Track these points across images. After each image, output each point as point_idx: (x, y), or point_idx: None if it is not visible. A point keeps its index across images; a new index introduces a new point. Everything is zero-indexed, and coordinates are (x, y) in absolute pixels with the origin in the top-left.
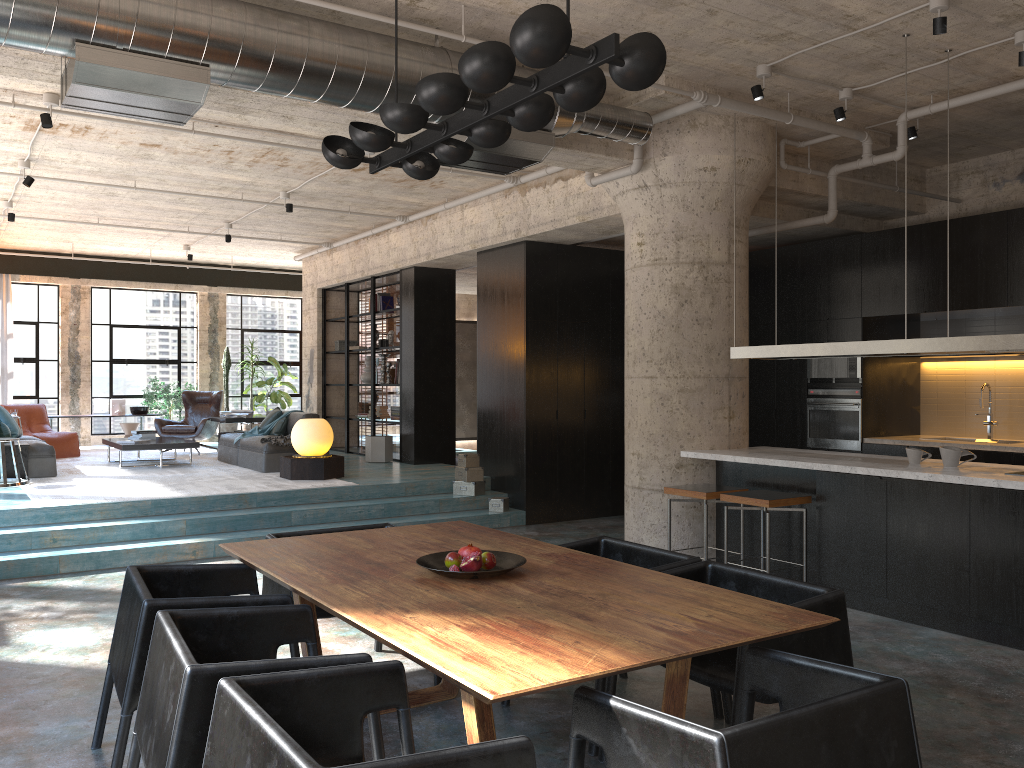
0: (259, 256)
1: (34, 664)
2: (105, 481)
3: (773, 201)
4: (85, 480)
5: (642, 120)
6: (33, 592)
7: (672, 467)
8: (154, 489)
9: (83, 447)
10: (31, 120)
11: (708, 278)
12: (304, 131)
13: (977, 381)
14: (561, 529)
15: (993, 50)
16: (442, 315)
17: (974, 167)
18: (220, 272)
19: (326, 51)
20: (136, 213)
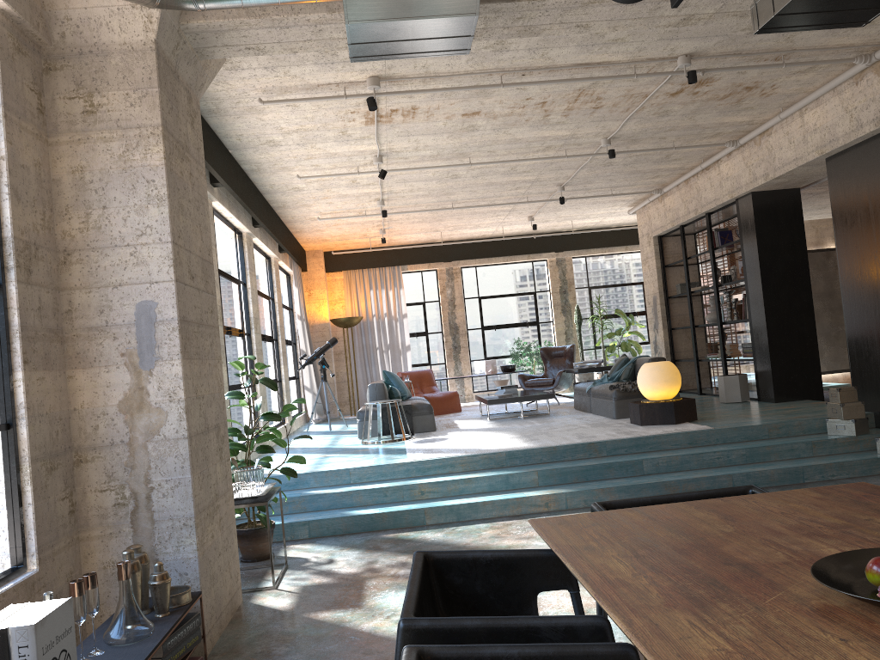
0: (596, 216)
1: (374, 635)
2: (472, 434)
3: None
4: (456, 433)
5: None
6: (399, 545)
7: None
8: (510, 440)
9: (467, 403)
10: (367, 112)
11: None
12: (610, 57)
13: None
14: None
15: None
16: (789, 239)
17: None
18: (564, 238)
19: None
20: (480, 192)
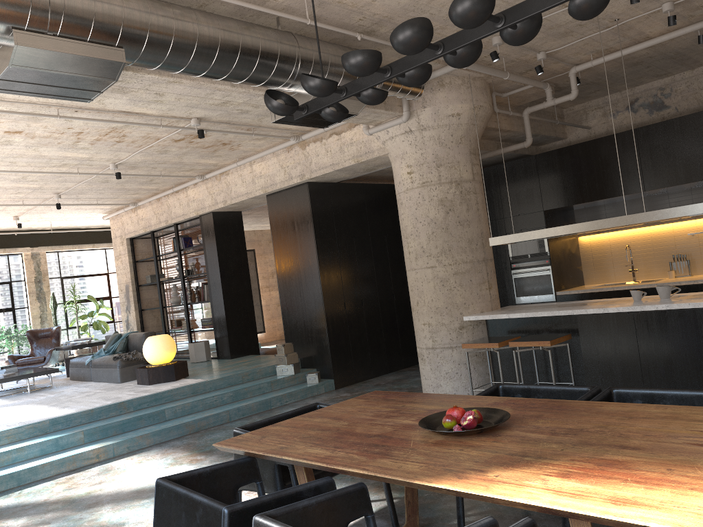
0: (73, 219)
1: None
2: None
3: None
4: None
5: None
6: None
7: (456, 329)
8: (42, 410)
9: None
10: None
11: (462, 192)
12: (148, 110)
13: (618, 244)
14: (363, 388)
15: (643, 18)
16: (236, 245)
17: (596, 105)
18: (39, 235)
19: (211, 33)
20: None
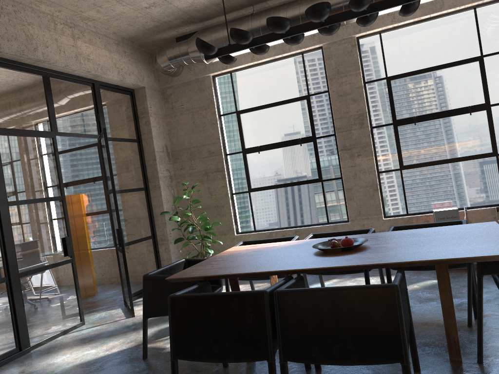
0: None
1: None
2: None
3: None
4: None
5: None
6: None
7: None
8: None
9: None
10: None
11: None
12: None
13: None
14: None
15: None
16: None
17: None
18: None
19: None
20: None
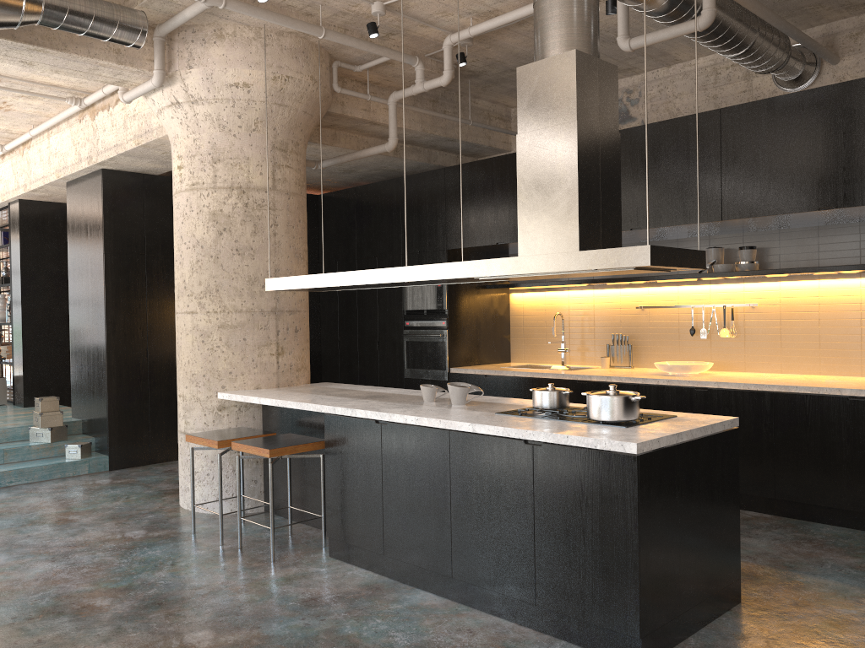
0: None
1: None
2: None
3: (355, 132)
4: None
5: (132, 18)
6: None
7: (214, 409)
8: None
9: None
10: None
11: (249, 205)
12: None
13: (555, 310)
14: (143, 474)
15: None
16: (56, 251)
17: None
18: None
19: None
20: None
